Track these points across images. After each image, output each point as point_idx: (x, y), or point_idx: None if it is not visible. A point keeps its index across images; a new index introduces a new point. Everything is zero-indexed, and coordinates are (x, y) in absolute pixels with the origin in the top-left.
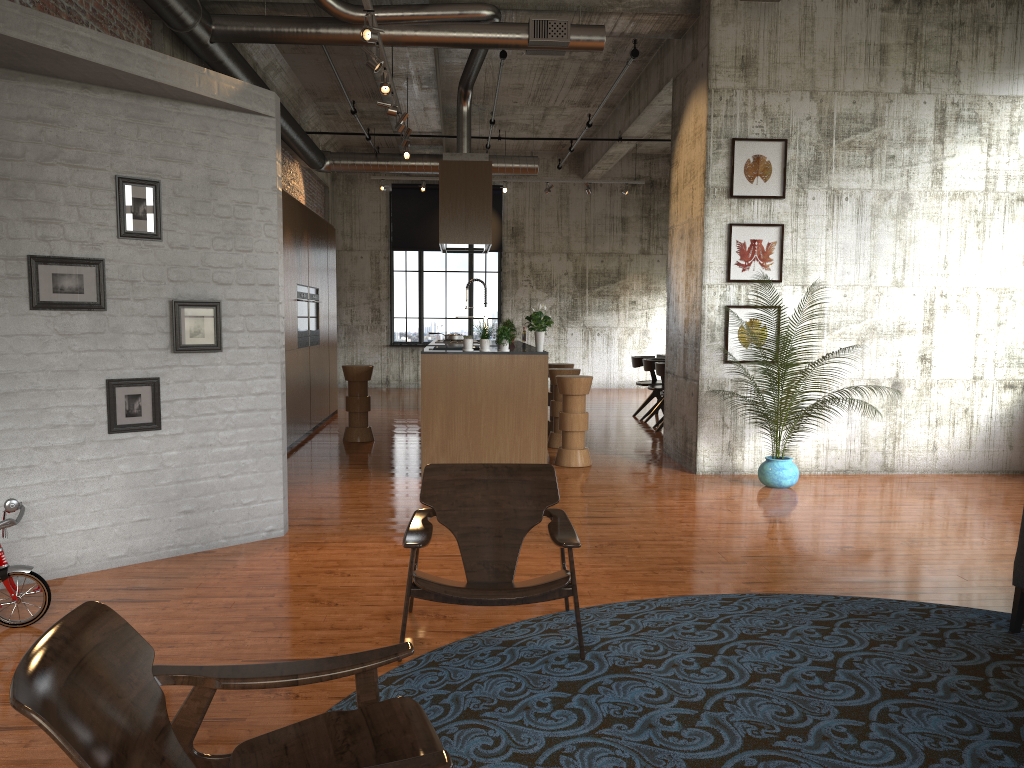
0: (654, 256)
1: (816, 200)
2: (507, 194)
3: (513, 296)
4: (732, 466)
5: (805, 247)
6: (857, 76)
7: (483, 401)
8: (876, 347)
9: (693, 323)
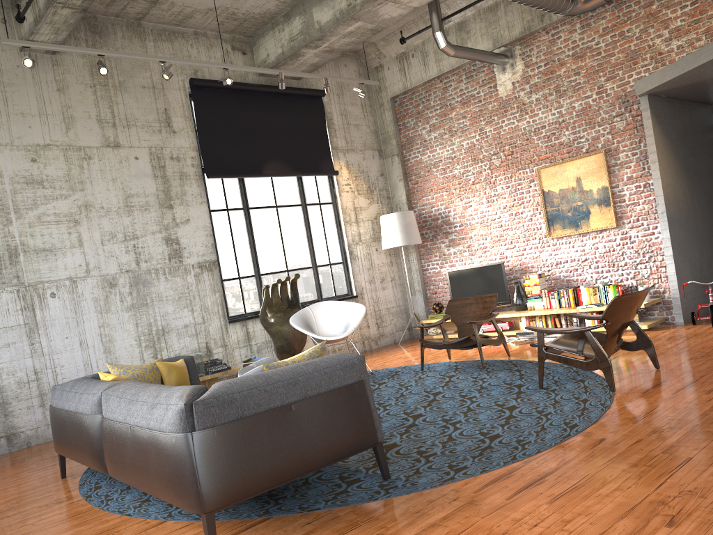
0: None
1: None
2: None
3: None
4: None
5: None
6: None
7: None
8: None
9: None
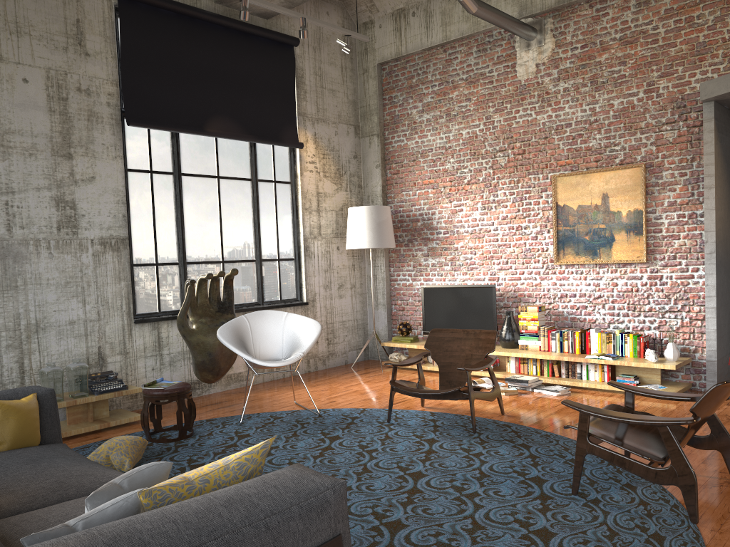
0: None
1: None
2: None
3: None
4: None
5: None
6: None
7: None
8: None
9: None
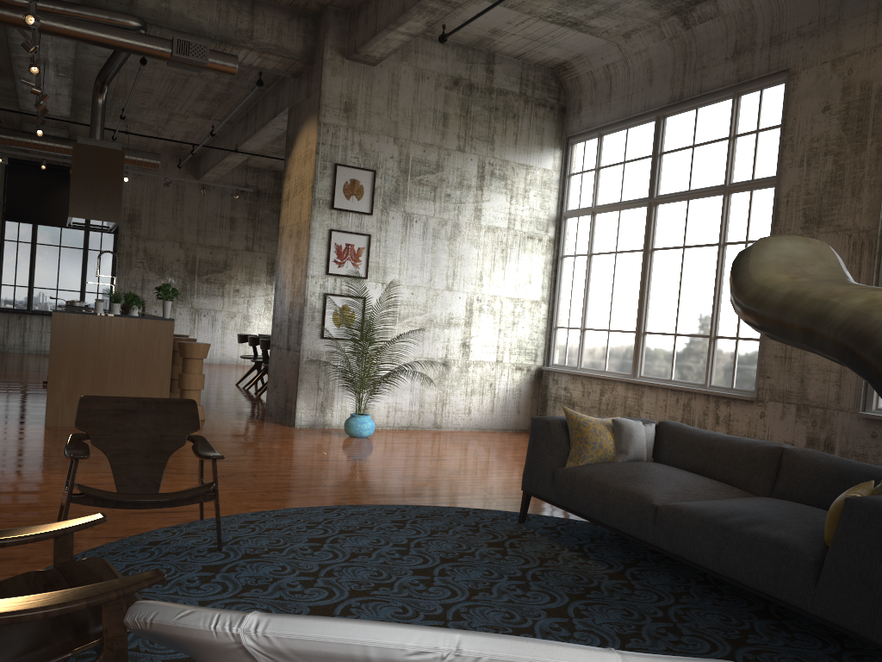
0: (257, 253)
1: (395, 219)
2: (126, 183)
3: (127, 275)
4: (323, 421)
5: (386, 254)
6: (427, 132)
7: (111, 358)
8: (433, 334)
9: (298, 305)
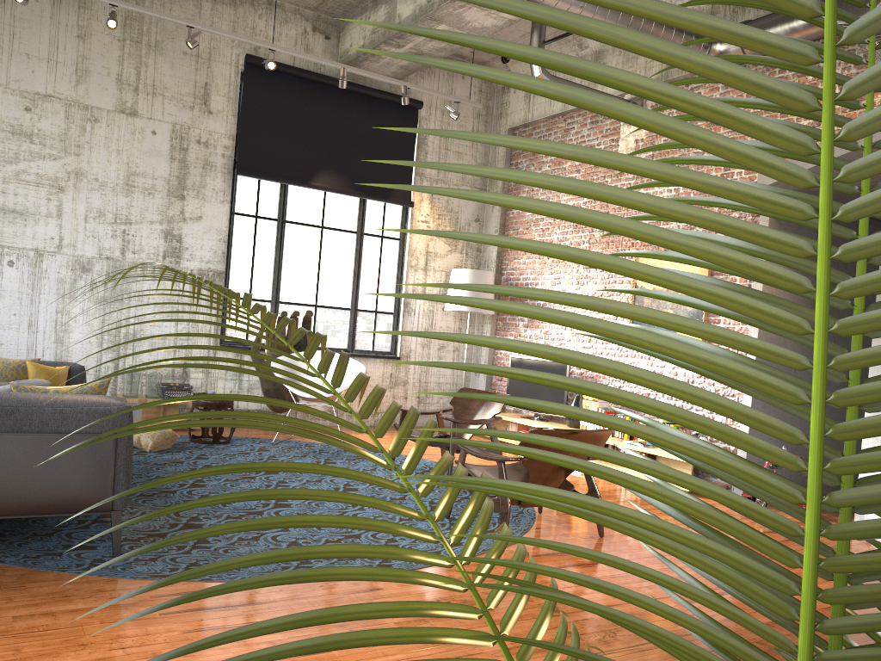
0: None
1: None
2: None
3: None
4: None
5: None
6: None
7: None
8: None
9: None
